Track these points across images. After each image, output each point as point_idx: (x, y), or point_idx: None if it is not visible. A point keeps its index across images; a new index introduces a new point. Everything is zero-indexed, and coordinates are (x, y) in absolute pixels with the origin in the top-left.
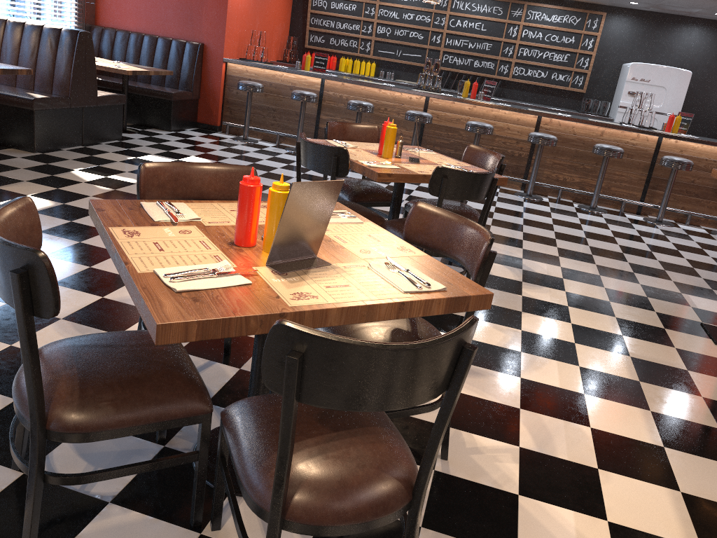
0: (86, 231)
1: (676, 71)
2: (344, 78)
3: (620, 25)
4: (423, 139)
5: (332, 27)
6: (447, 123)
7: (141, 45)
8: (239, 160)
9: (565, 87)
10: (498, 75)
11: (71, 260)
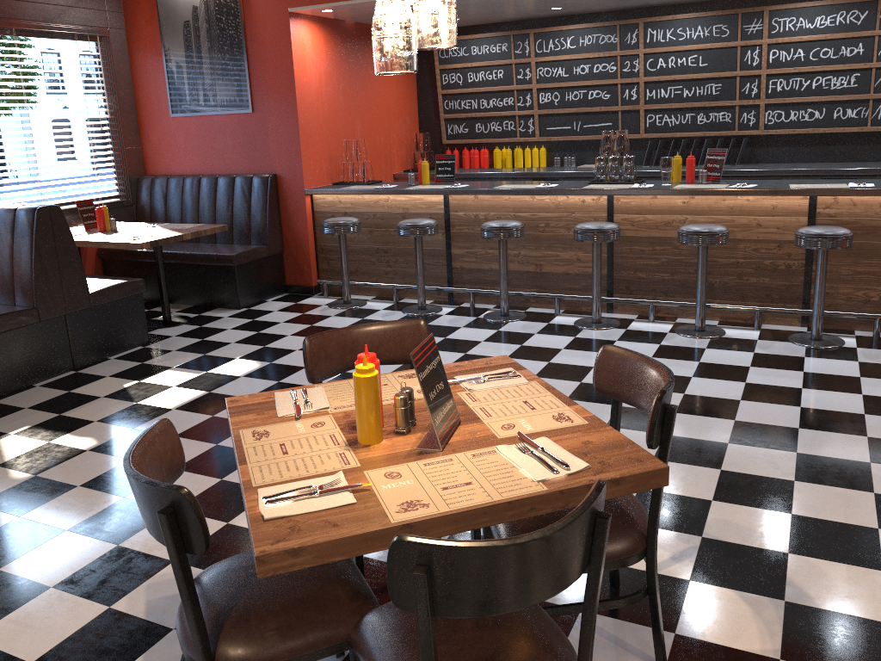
0: None
1: None
2: (474, 189)
3: None
4: (616, 262)
5: (476, 108)
6: (651, 232)
7: (198, 191)
8: None
9: (861, 128)
10: (740, 129)
11: None
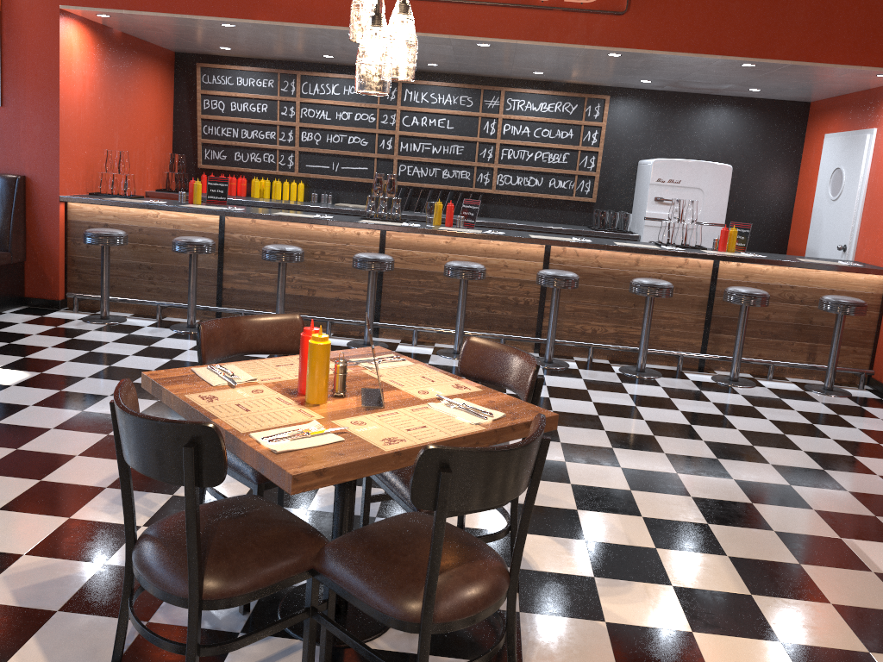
0: None
1: (713, 166)
2: (254, 213)
3: (629, 111)
4: (384, 291)
5: (236, 137)
6: (417, 266)
7: None
8: (83, 363)
9: (568, 197)
10: (477, 187)
11: None
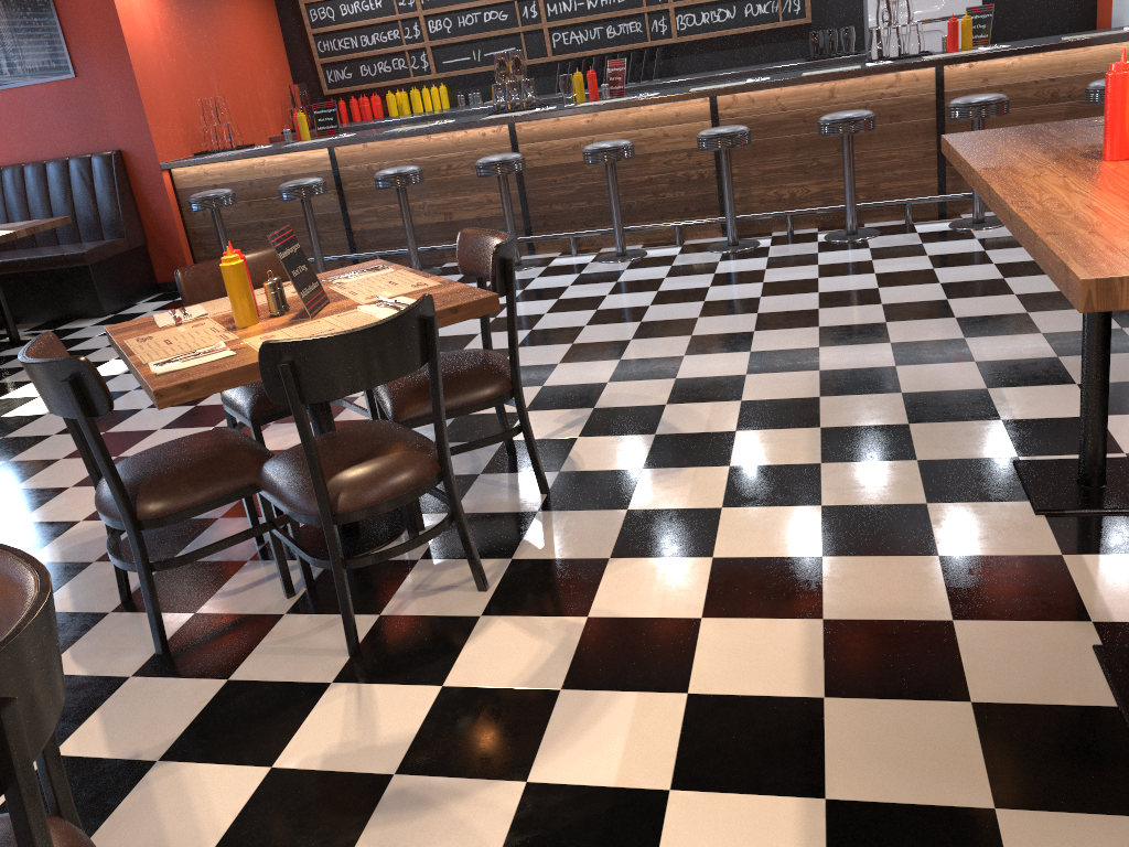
0: None
1: None
2: (361, 136)
3: None
4: (529, 198)
5: (356, 47)
6: (560, 159)
7: (23, 184)
8: None
9: (774, 24)
10: (653, 39)
11: None
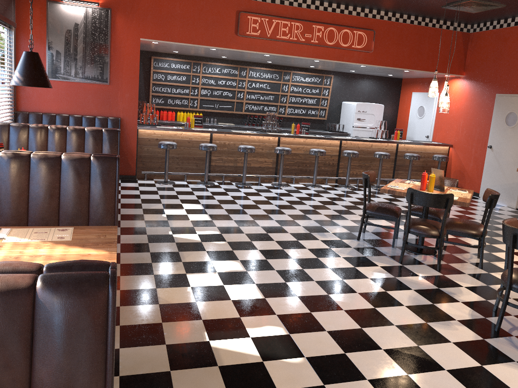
0: (297, 273)
1: (377, 105)
2: (228, 131)
3: (338, 81)
4: (279, 162)
5: (169, 92)
6: (292, 151)
7: (68, 123)
8: (205, 199)
9: (316, 118)
10: (278, 114)
11: (342, 292)
